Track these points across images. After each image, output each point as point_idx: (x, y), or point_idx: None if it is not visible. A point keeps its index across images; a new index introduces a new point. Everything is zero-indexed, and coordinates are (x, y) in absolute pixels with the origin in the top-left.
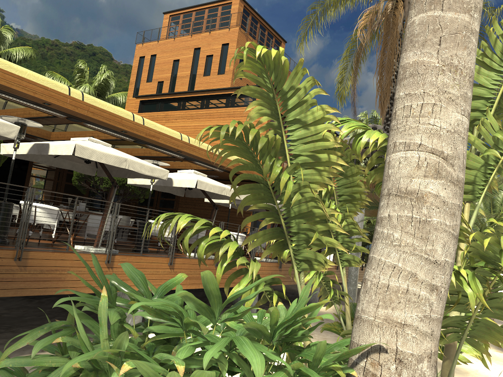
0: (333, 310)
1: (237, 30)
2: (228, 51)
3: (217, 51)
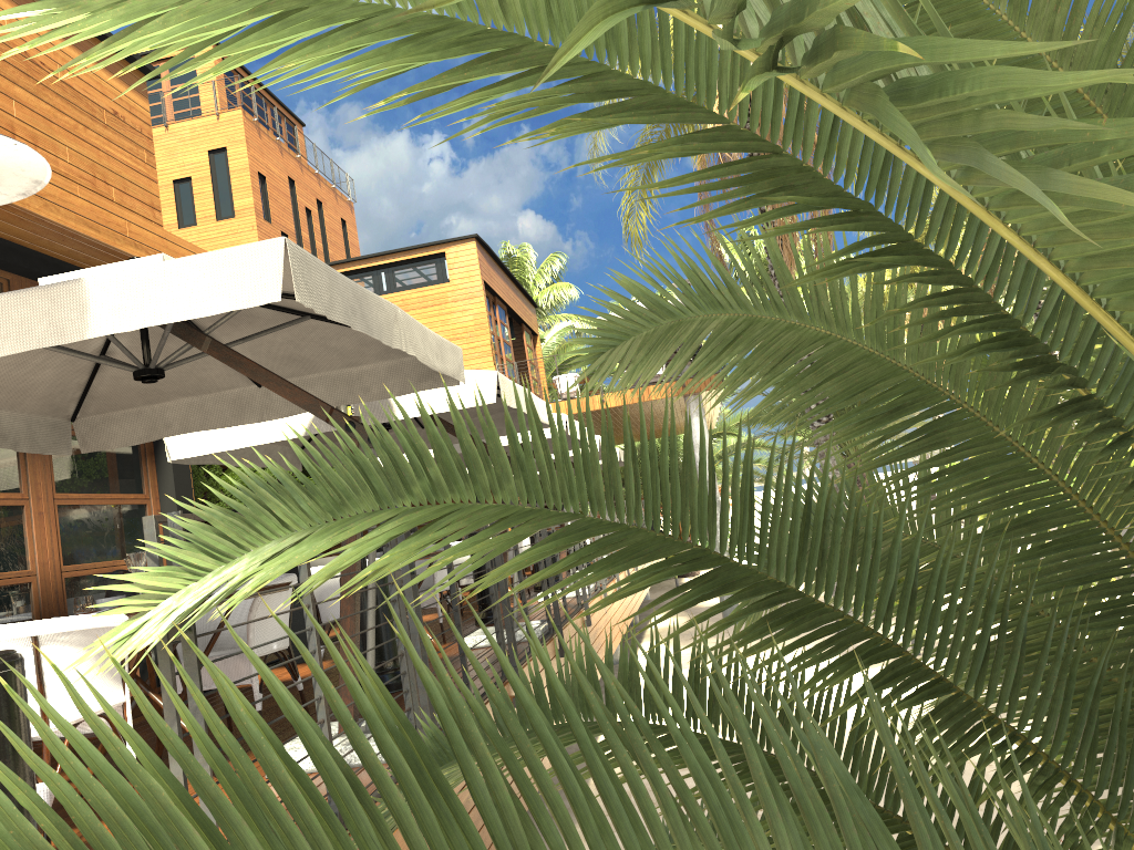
0: (681, 619)
1: (241, 117)
2: (229, 165)
3: (200, 169)
